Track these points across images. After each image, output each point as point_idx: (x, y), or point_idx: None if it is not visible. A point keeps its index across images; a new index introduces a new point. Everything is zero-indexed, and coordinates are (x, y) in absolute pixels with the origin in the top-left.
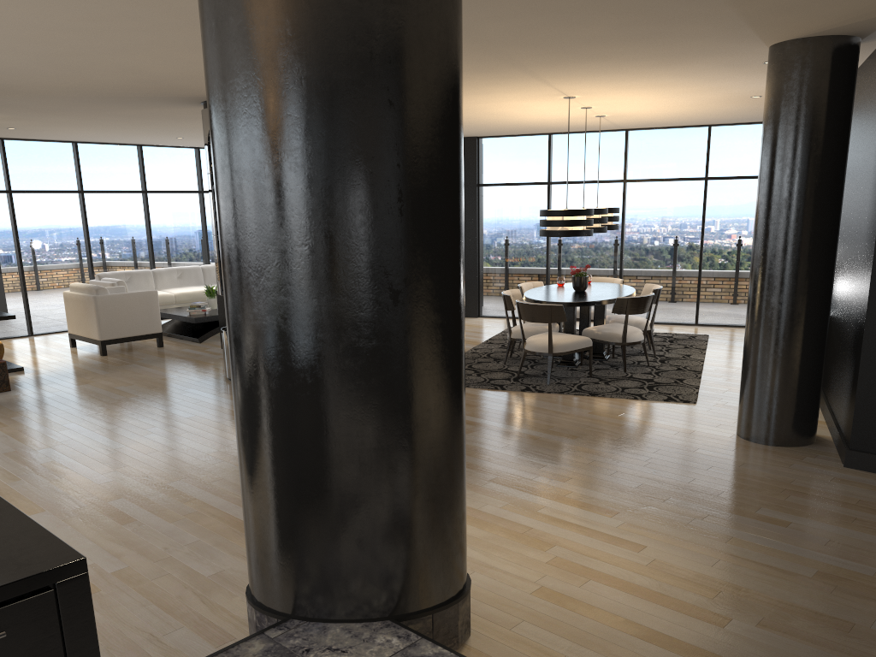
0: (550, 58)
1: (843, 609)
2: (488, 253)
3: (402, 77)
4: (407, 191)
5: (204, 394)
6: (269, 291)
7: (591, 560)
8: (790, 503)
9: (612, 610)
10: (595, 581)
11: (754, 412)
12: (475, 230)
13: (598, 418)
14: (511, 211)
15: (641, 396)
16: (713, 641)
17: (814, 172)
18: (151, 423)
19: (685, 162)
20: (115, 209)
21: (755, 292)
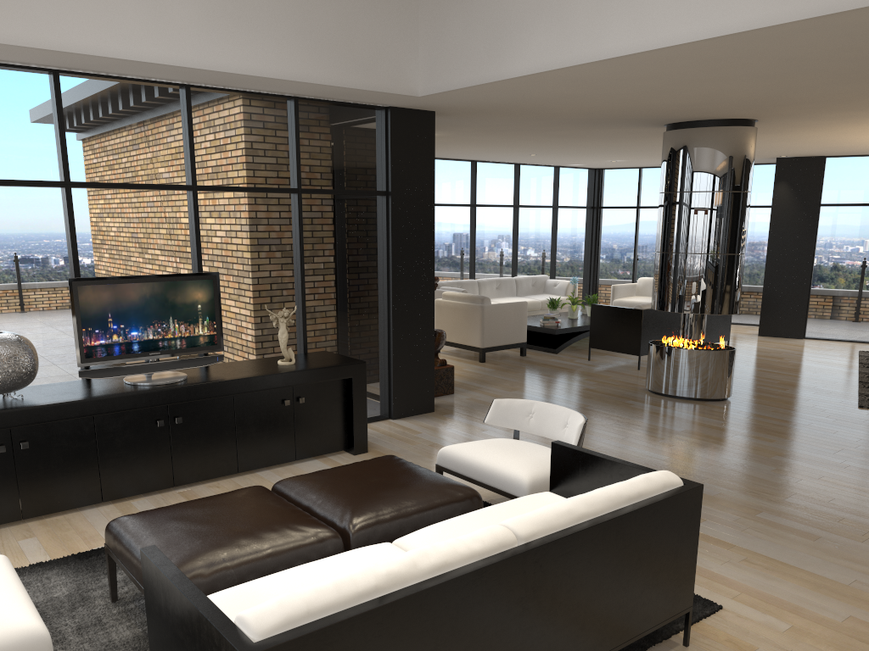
0: None
1: None
2: (821, 274)
3: None
4: None
5: (655, 407)
6: None
7: None
8: None
9: None
10: None
11: None
12: (811, 250)
13: None
14: (854, 232)
15: None
16: None
17: None
18: (653, 434)
19: None
20: (449, 221)
21: None
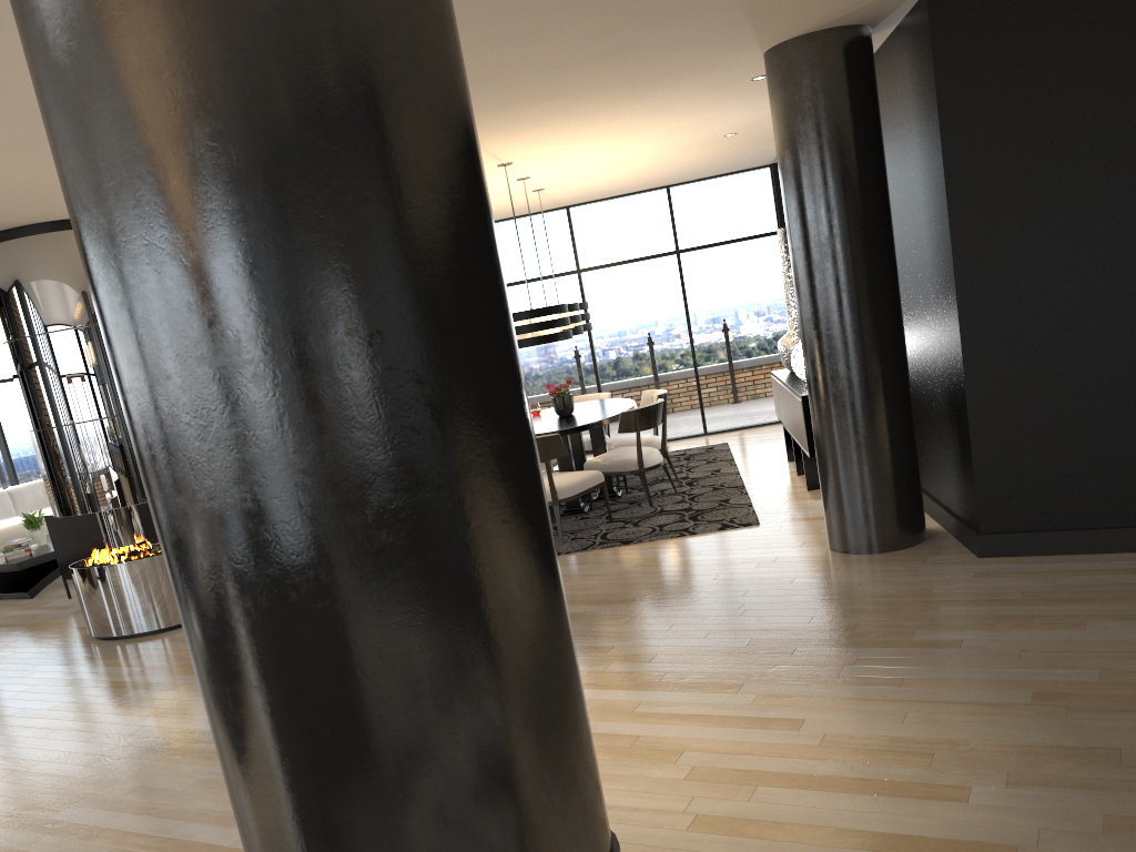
0: (490, 101)
1: (1095, 733)
2: None
3: (388, 68)
4: (427, 246)
5: (64, 669)
6: (228, 446)
7: (744, 759)
8: (945, 617)
9: (811, 820)
10: (765, 786)
11: (848, 516)
12: None
13: (649, 570)
14: None
15: (688, 531)
16: (967, 824)
17: (856, 197)
18: None
19: (648, 235)
20: None
21: (816, 362)
